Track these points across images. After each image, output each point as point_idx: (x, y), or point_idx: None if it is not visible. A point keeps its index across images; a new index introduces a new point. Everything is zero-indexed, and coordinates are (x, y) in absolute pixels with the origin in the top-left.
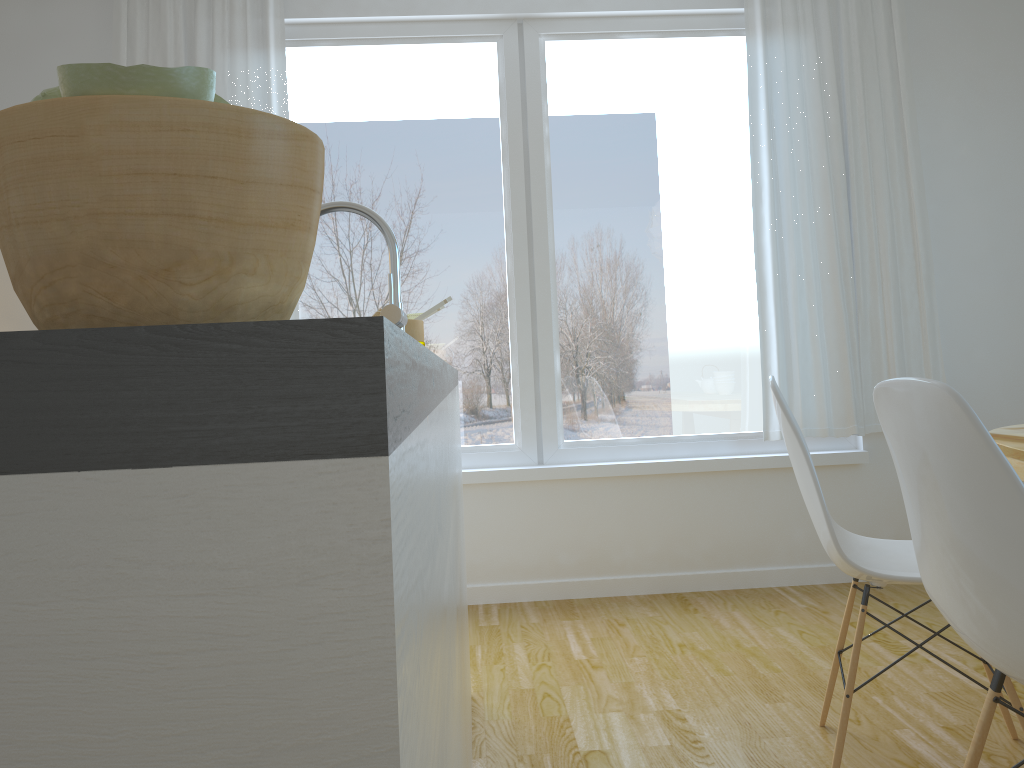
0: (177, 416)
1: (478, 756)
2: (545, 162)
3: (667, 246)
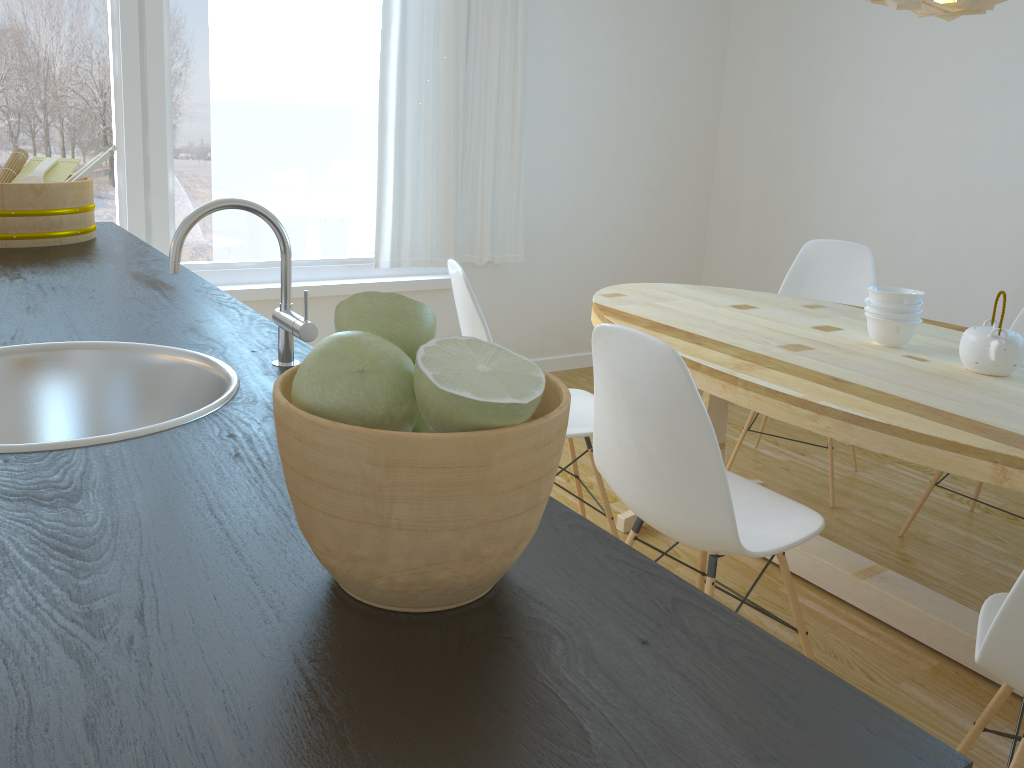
0: None
1: None
2: None
3: (293, 66)
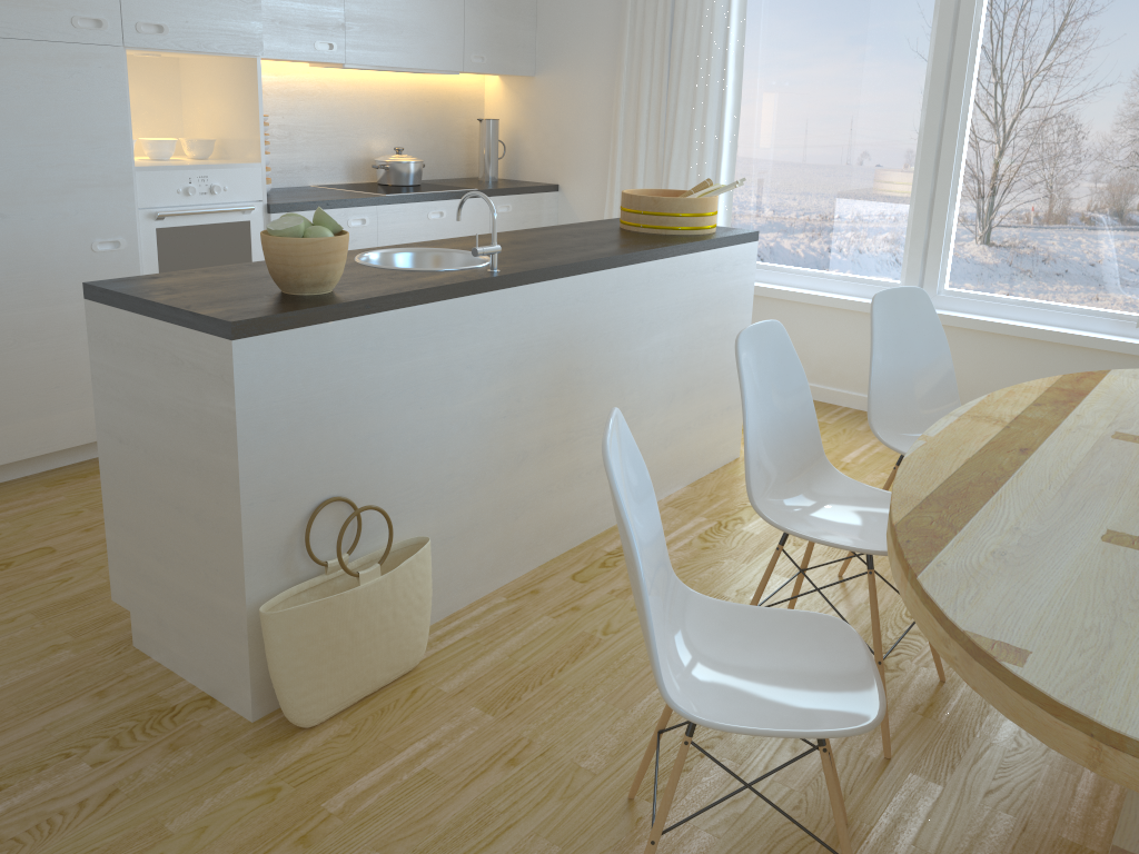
0: (215, 329)
1: (691, 486)
2: (976, 17)
3: (1091, 112)
